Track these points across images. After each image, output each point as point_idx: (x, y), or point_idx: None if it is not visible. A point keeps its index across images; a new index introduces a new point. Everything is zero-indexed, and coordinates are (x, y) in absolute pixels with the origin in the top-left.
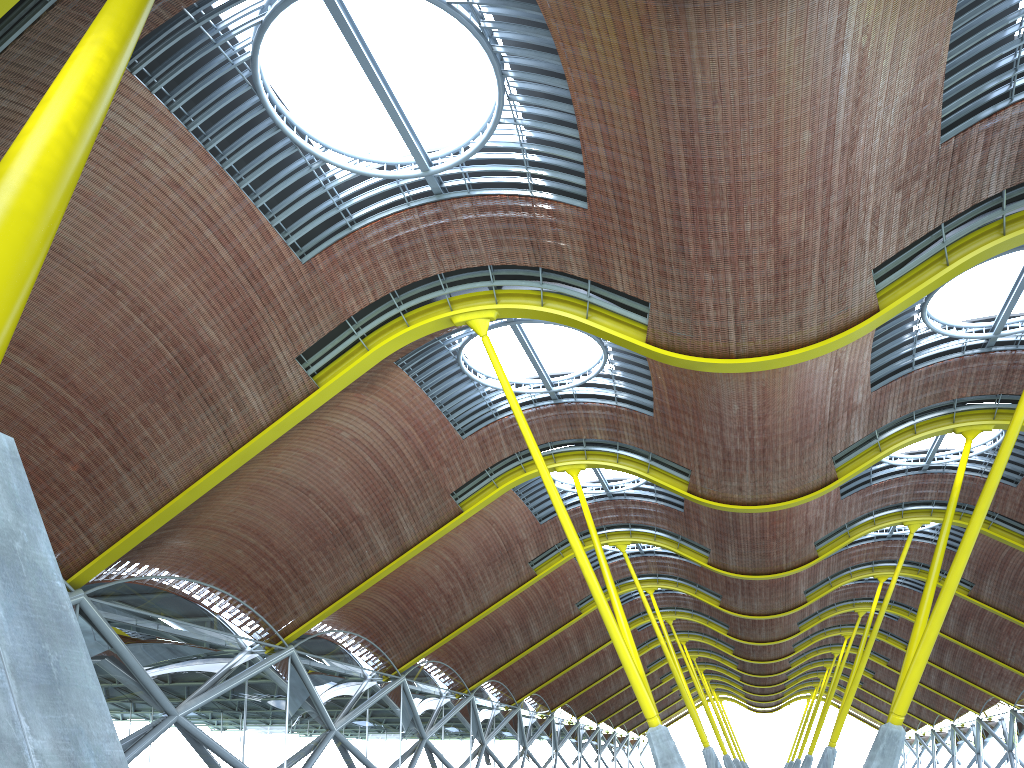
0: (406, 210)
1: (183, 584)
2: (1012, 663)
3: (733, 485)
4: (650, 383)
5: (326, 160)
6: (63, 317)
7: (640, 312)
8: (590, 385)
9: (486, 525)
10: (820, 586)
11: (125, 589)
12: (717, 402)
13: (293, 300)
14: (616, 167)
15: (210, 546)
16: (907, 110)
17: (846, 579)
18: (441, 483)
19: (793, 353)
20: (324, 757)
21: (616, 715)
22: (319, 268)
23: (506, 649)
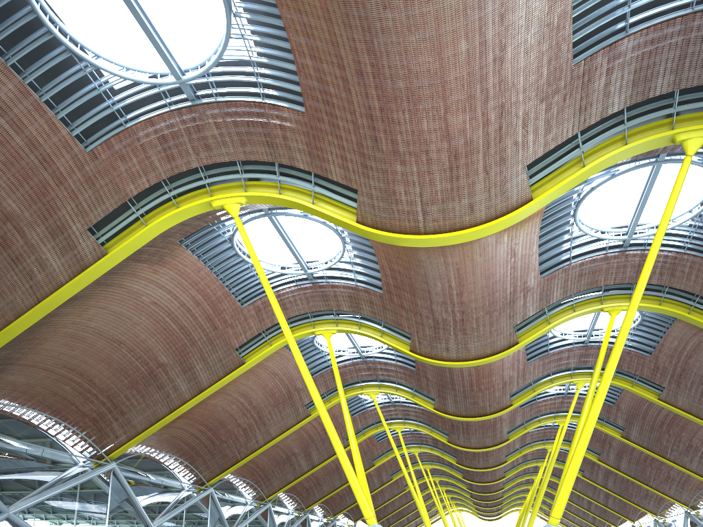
0: (168, 112)
1: (15, 410)
2: (653, 486)
3: (442, 346)
4: (378, 267)
5: (96, 65)
6: None
7: (353, 199)
8: (337, 270)
9: (270, 376)
10: (518, 428)
11: None
12: (425, 281)
13: (81, 182)
14: (321, 73)
15: (41, 382)
16: (544, 31)
17: (536, 424)
18: (227, 341)
19: (467, 231)
20: None
21: (385, 521)
22: (101, 157)
23: (294, 470)
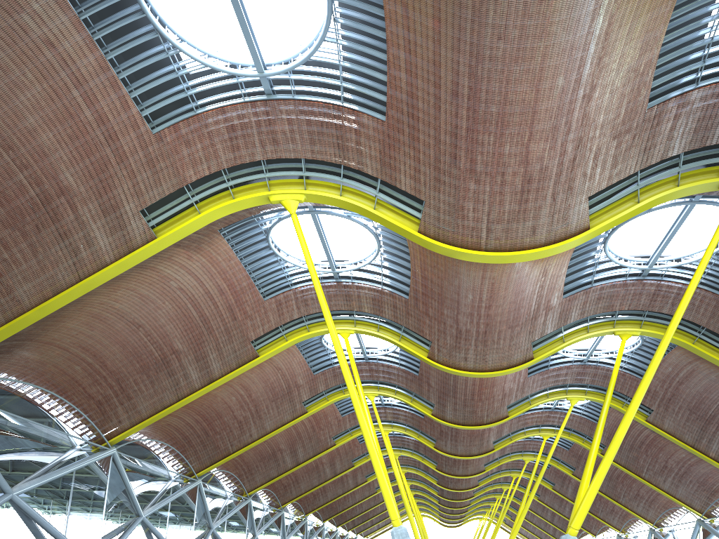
0: (242, 103)
1: (27, 388)
2: (623, 503)
3: (461, 355)
4: (409, 273)
5: (181, 49)
6: None
7: (415, 209)
8: (363, 271)
9: (274, 371)
10: (504, 439)
11: None
12: (457, 291)
13: (142, 163)
14: (412, 88)
15: (53, 360)
16: (630, 76)
17: (521, 436)
18: (244, 332)
19: (526, 252)
20: (132, 537)
21: (350, 522)
22: (166, 140)
23: (278, 466)
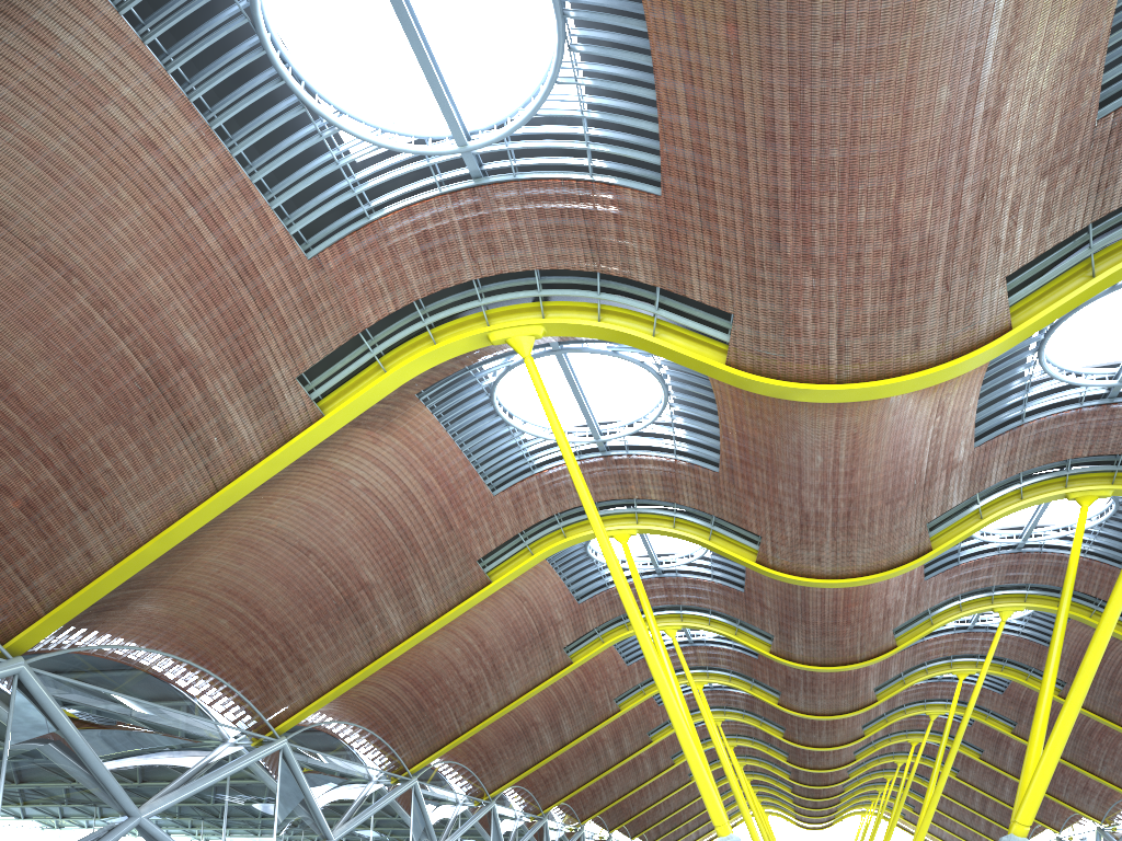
0: (437, 197)
1: (153, 657)
2: (1103, 774)
3: (811, 555)
4: (717, 431)
5: (340, 126)
6: (3, 308)
7: (719, 329)
8: (644, 435)
9: (516, 602)
10: (892, 683)
11: (78, 660)
12: (797, 453)
13: (295, 305)
14: (701, 137)
15: (188, 613)
16: (1064, 70)
17: (921, 676)
18: (467, 547)
19: (907, 378)
20: None
21: (652, 830)
22: (328, 266)
23: (534, 750)
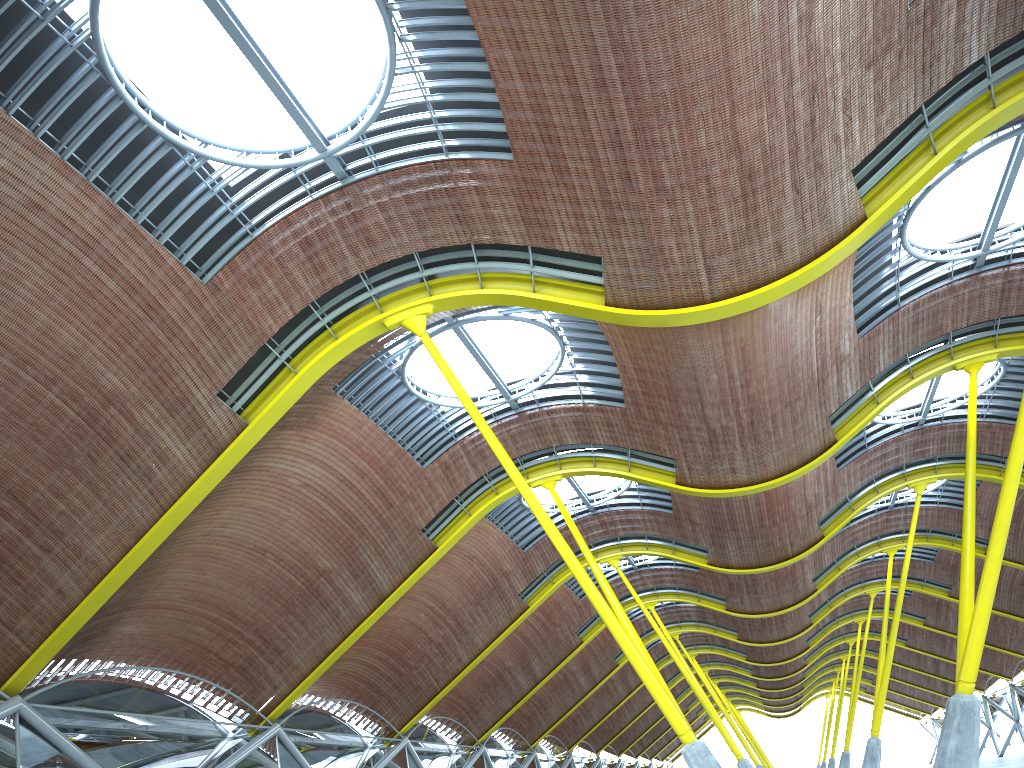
0: (310, 203)
1: (141, 673)
2: None
3: (725, 467)
4: (616, 370)
5: (207, 156)
6: None
7: (593, 274)
8: (551, 387)
9: (467, 562)
10: (828, 571)
11: (73, 688)
12: (693, 375)
13: (201, 328)
14: (537, 97)
15: (166, 628)
16: None
17: (853, 559)
18: (409, 520)
19: (777, 284)
20: None
21: (636, 744)
22: (224, 287)
23: (511, 692)
